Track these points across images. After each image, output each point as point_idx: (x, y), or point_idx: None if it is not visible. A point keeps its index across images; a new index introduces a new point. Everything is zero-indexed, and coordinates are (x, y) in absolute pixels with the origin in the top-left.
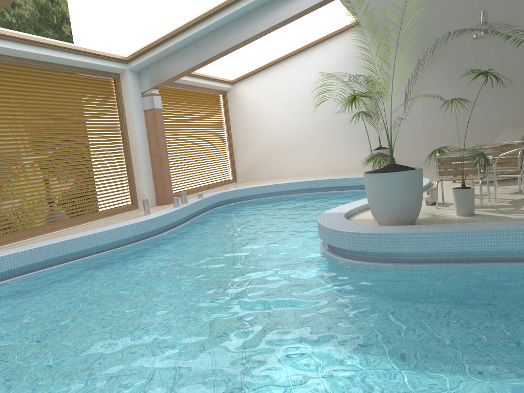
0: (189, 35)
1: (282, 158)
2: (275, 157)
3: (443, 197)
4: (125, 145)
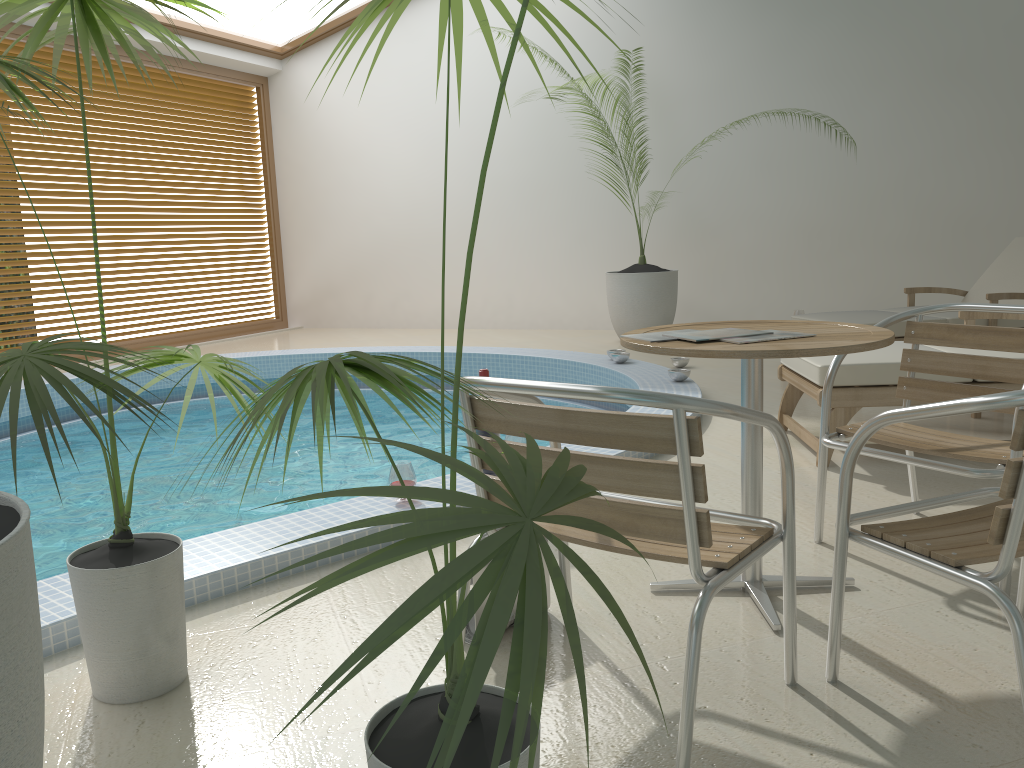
0: None
1: (400, 273)
2: (381, 270)
3: None
4: None
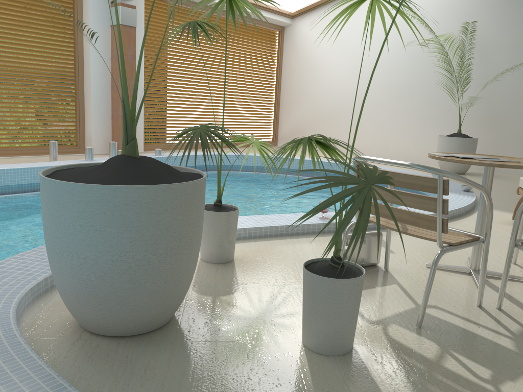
0: None
1: (333, 126)
2: (325, 123)
3: (386, 259)
4: (76, 68)
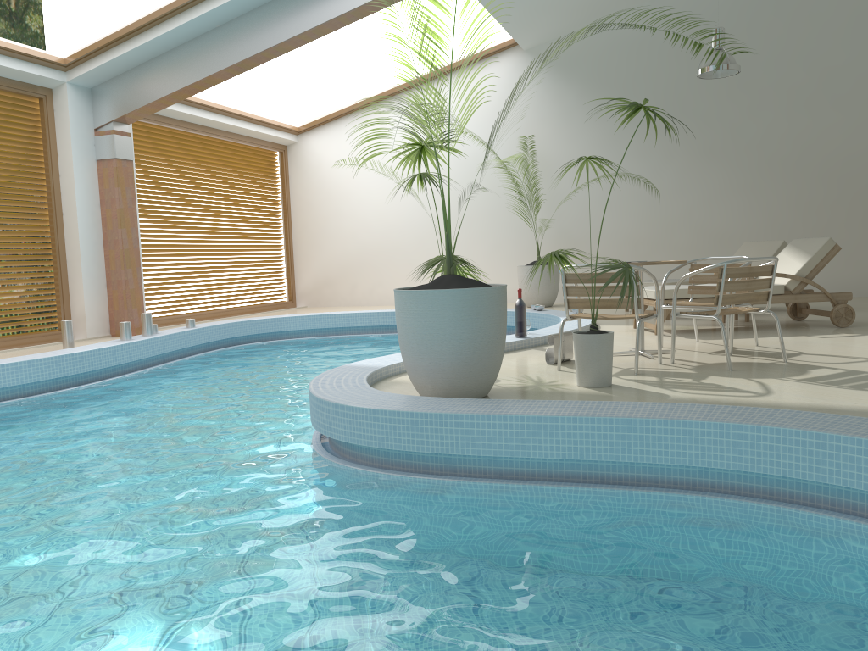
0: (176, 26)
1: (376, 270)
2: (363, 268)
3: None
4: (54, 221)
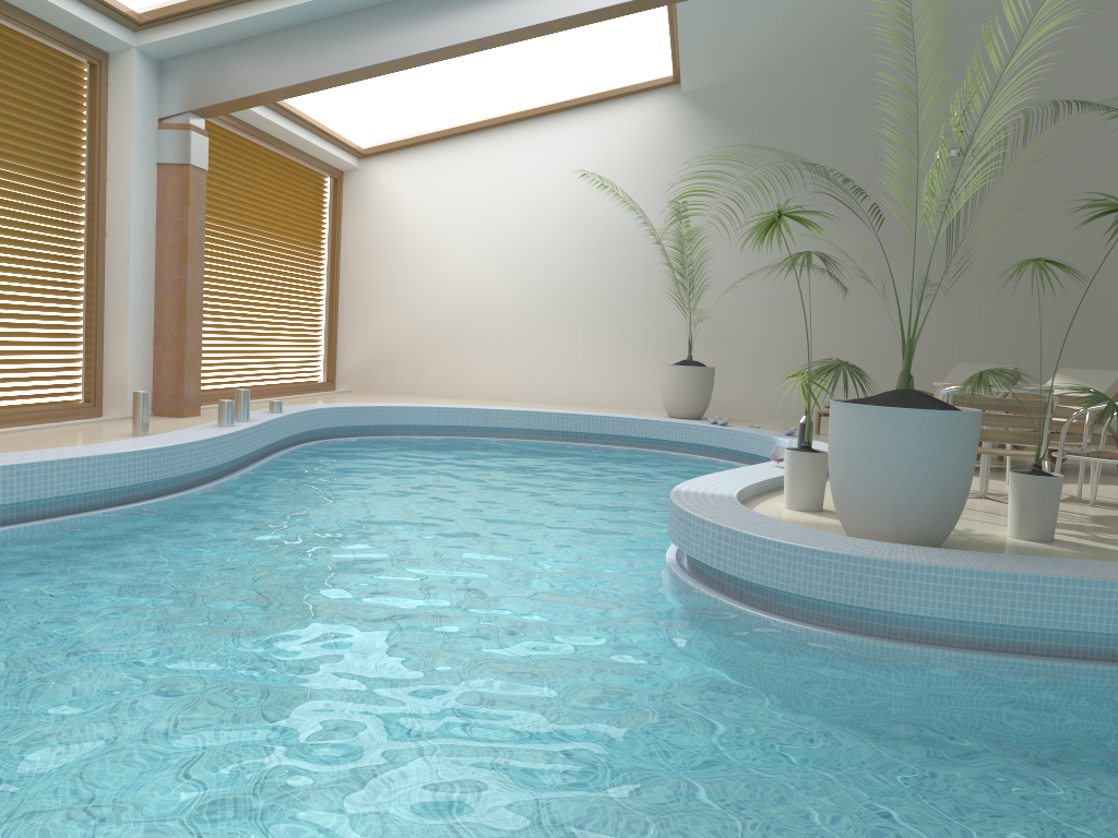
0: None
1: (455, 351)
2: (437, 347)
3: None
4: (94, 244)
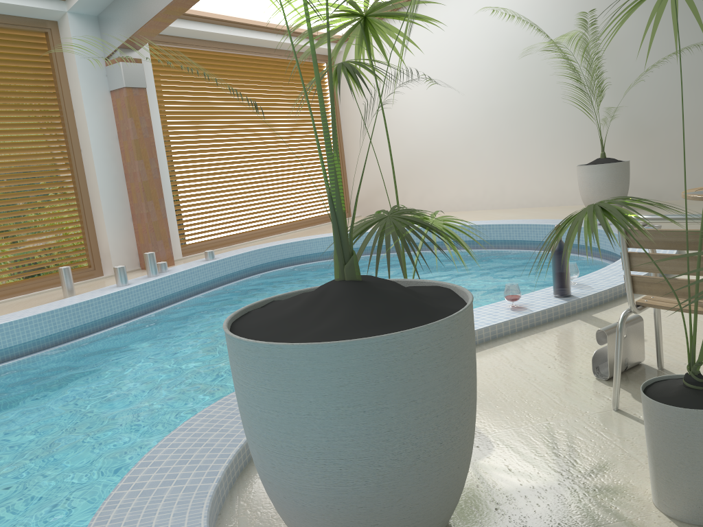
0: None
1: (425, 176)
2: (412, 175)
3: (660, 353)
4: (71, 158)
